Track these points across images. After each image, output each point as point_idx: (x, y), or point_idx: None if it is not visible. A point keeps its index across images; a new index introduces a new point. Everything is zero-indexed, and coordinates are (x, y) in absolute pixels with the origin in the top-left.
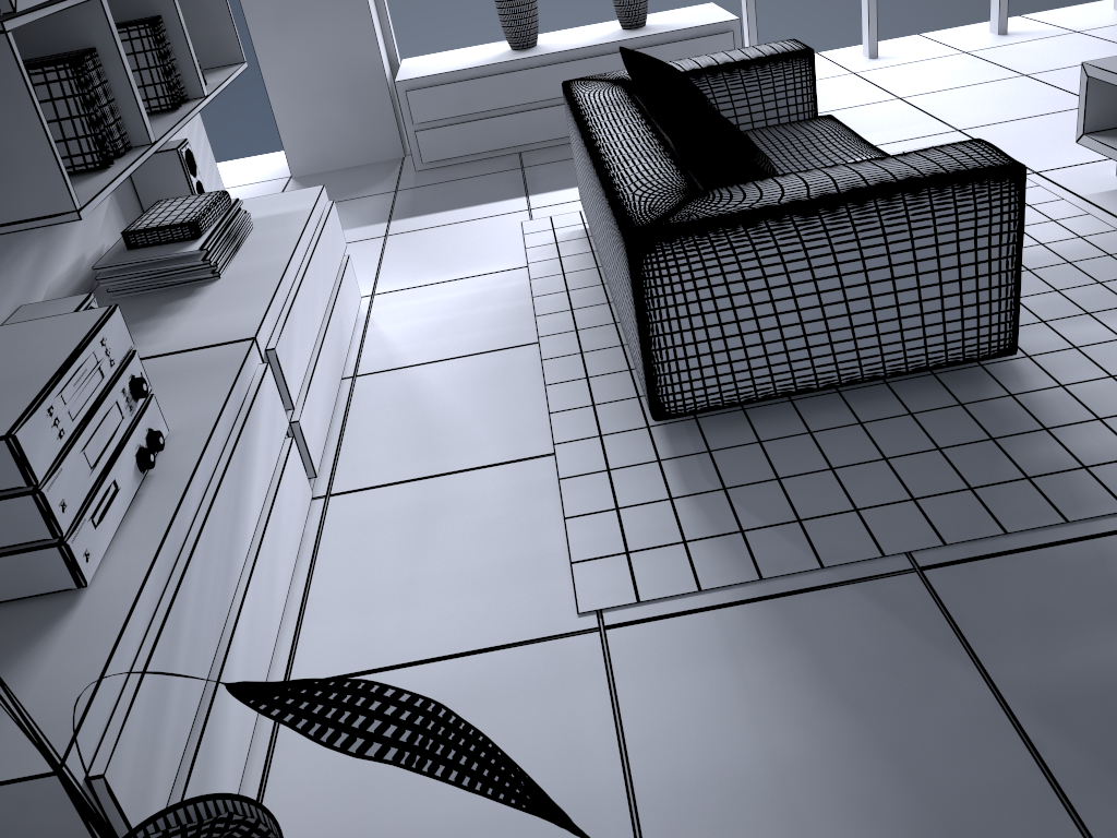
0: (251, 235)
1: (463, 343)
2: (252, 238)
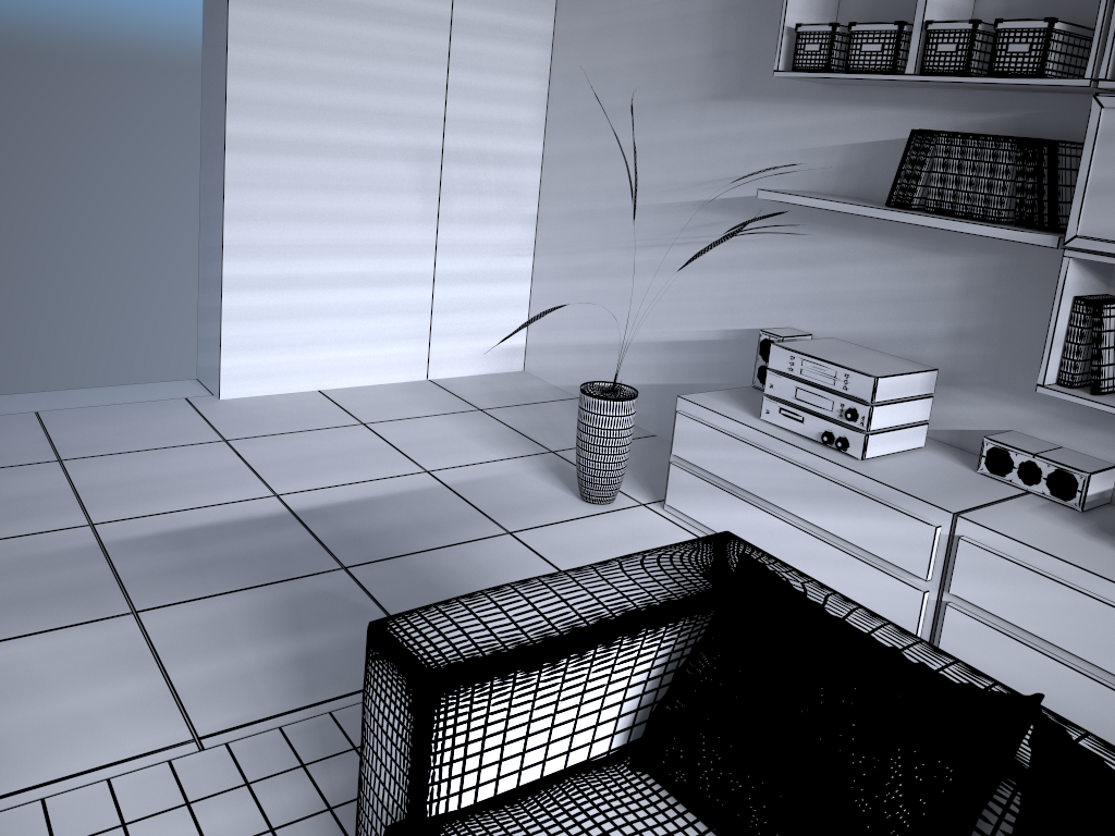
0: None
1: None
2: None
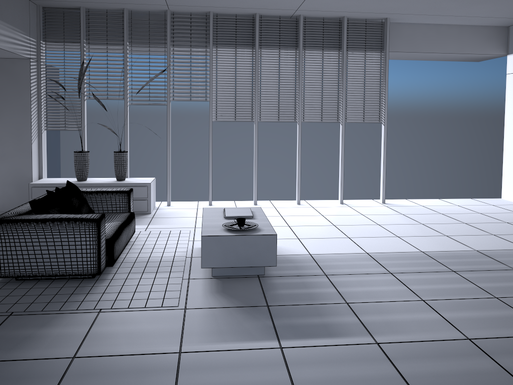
0: None
1: None
2: None
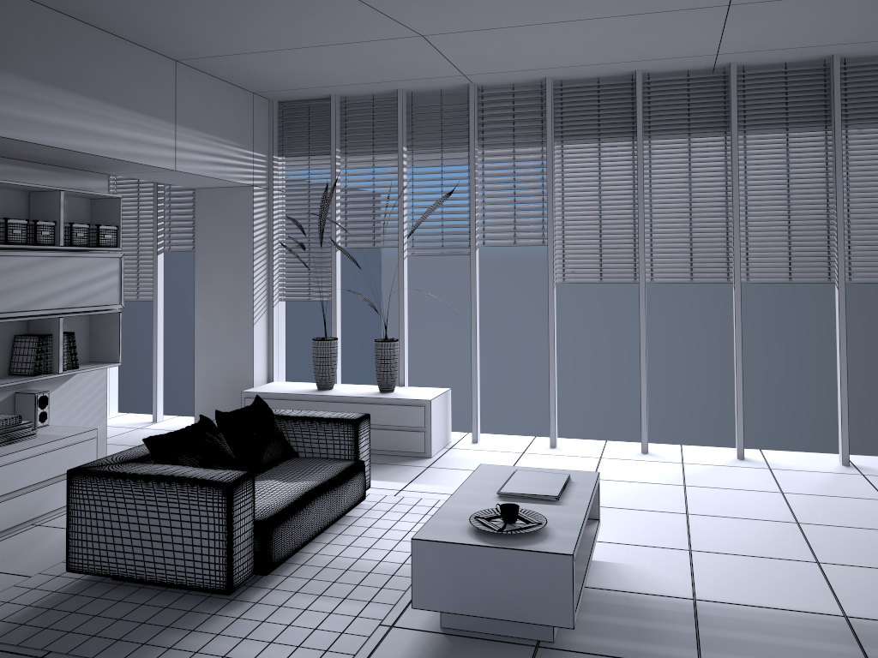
0: (29, 440)
1: None
2: (25, 441)
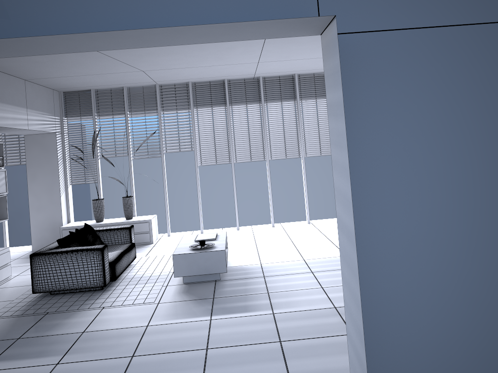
0: None
1: (22, 284)
2: None
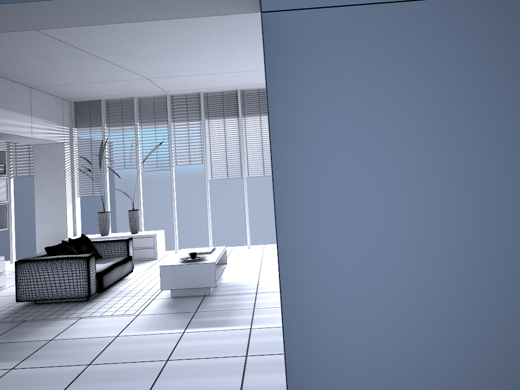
0: None
1: (13, 294)
2: None
